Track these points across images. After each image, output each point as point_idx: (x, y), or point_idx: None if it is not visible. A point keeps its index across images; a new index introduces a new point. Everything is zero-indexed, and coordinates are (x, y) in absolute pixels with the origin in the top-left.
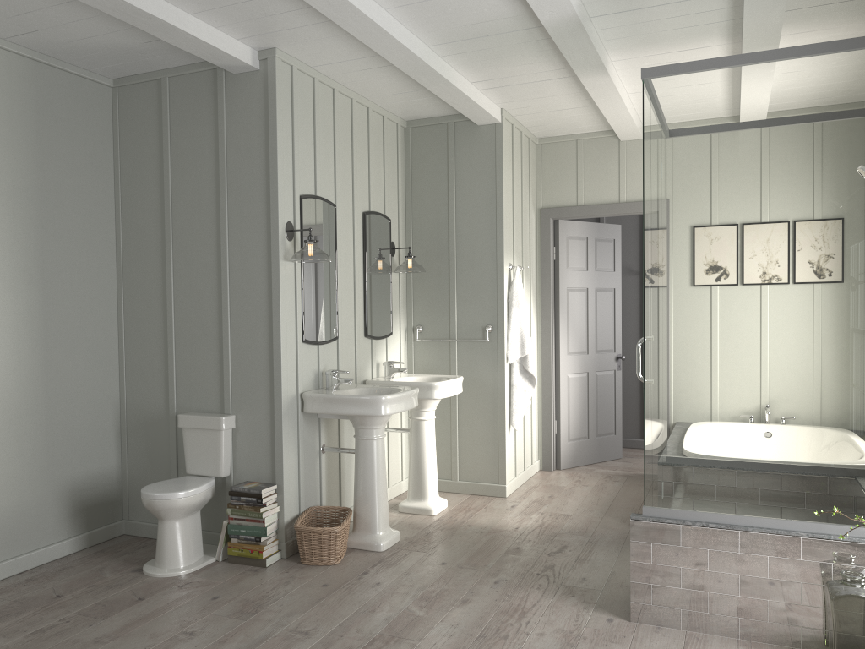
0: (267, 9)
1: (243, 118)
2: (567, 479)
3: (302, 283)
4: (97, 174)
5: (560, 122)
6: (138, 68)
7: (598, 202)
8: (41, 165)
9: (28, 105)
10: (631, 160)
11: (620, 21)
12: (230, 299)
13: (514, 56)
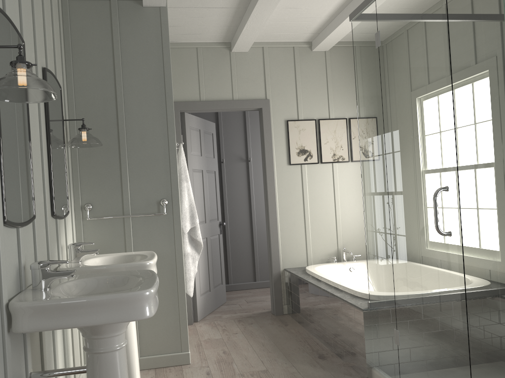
0: None
1: None
2: (214, 330)
3: (0, 134)
4: None
5: (196, 25)
6: None
7: (217, 99)
8: None
9: None
10: (240, 67)
11: None
12: None
13: None
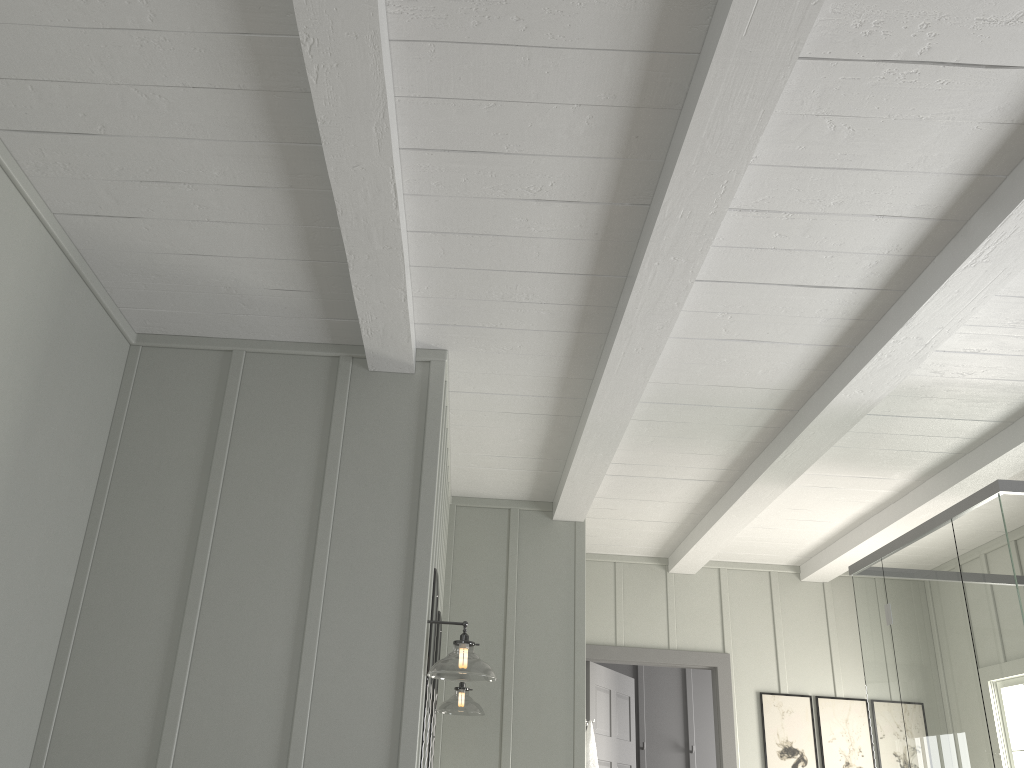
0: (519, 291)
1: (377, 434)
2: None
3: (425, 714)
4: (82, 470)
5: (618, 536)
6: (206, 326)
7: (642, 644)
8: (29, 429)
9: (44, 325)
10: (681, 597)
11: (861, 425)
12: (308, 730)
13: (699, 439)
